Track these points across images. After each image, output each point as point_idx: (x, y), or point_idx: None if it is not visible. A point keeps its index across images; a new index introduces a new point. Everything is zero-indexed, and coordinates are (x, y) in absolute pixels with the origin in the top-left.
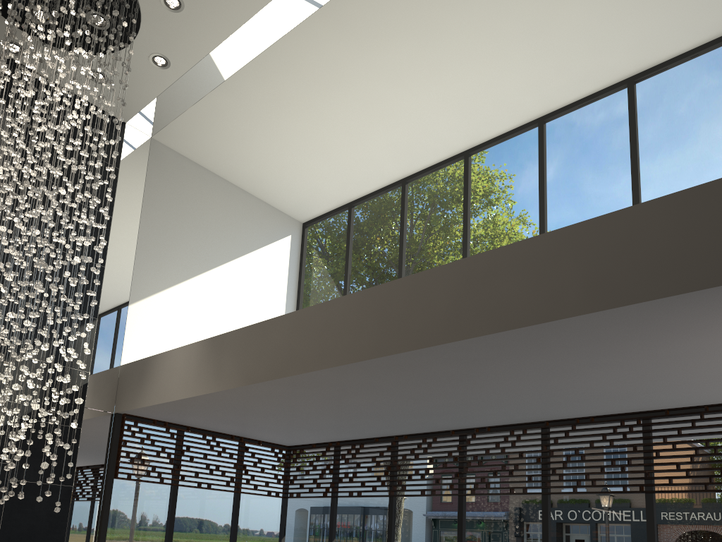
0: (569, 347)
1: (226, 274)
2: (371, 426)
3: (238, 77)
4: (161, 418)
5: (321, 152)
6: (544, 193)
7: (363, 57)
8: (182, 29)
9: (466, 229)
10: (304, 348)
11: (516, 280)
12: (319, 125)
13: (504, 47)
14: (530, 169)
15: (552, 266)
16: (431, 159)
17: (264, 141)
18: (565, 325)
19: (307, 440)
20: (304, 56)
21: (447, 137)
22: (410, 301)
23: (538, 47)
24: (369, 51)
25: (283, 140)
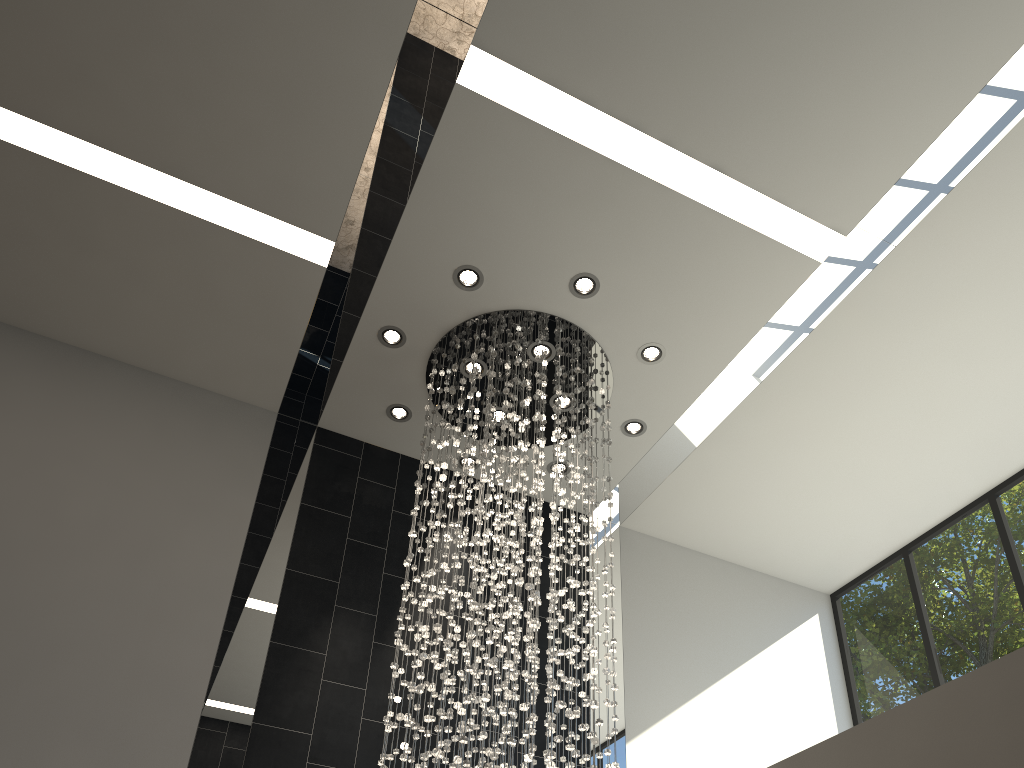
0: None
1: (743, 682)
2: None
3: (734, 417)
4: None
5: (854, 486)
6: None
7: (911, 340)
8: (662, 380)
9: None
10: (976, 742)
11: None
12: (850, 448)
13: None
14: None
15: None
16: None
17: (769, 492)
18: None
19: None
20: (824, 364)
21: None
22: None
23: None
24: (920, 329)
25: (797, 482)
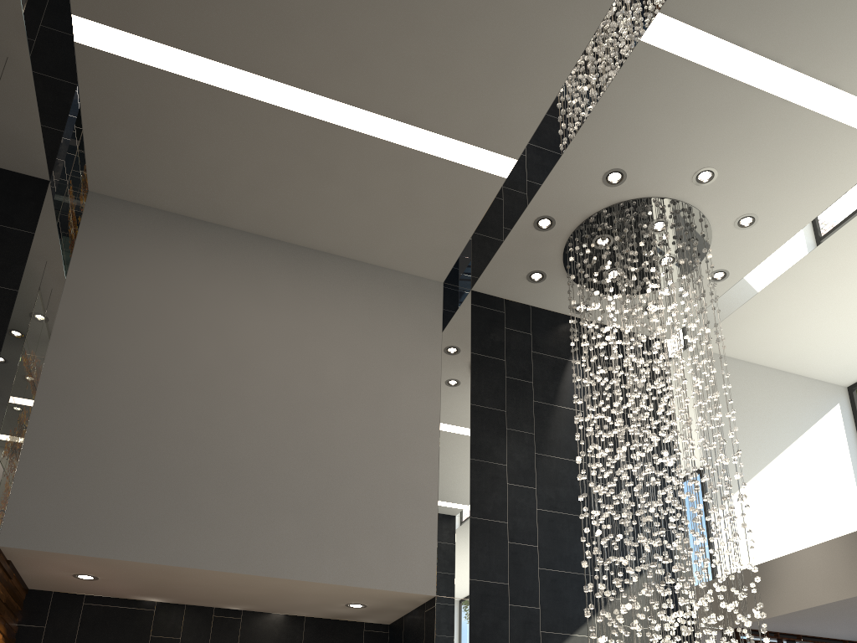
0: None
1: (788, 462)
2: None
3: (801, 263)
4: (774, 629)
5: None
6: None
7: None
8: (749, 240)
9: None
10: None
11: None
12: None
13: None
14: None
15: None
16: None
17: (816, 315)
18: None
19: None
20: None
21: None
22: None
23: None
24: None
25: (841, 307)
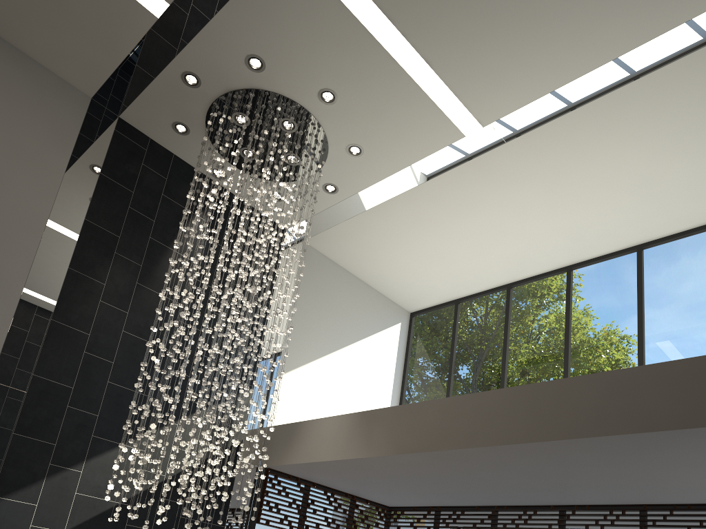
0: (696, 448)
1: (350, 354)
2: (480, 496)
3: (390, 202)
4: (296, 474)
5: (443, 260)
6: (642, 307)
7: (497, 194)
8: (356, 168)
9: (568, 331)
10: (456, 428)
11: (658, 393)
12: (447, 240)
13: (617, 193)
14: (629, 287)
15: (690, 385)
16: (536, 270)
17: (396, 249)
18: (700, 432)
19: (412, 502)
20: (448, 190)
21: (554, 254)
22: (559, 400)
23: (646, 194)
24: (504, 190)
25: (413, 249)
